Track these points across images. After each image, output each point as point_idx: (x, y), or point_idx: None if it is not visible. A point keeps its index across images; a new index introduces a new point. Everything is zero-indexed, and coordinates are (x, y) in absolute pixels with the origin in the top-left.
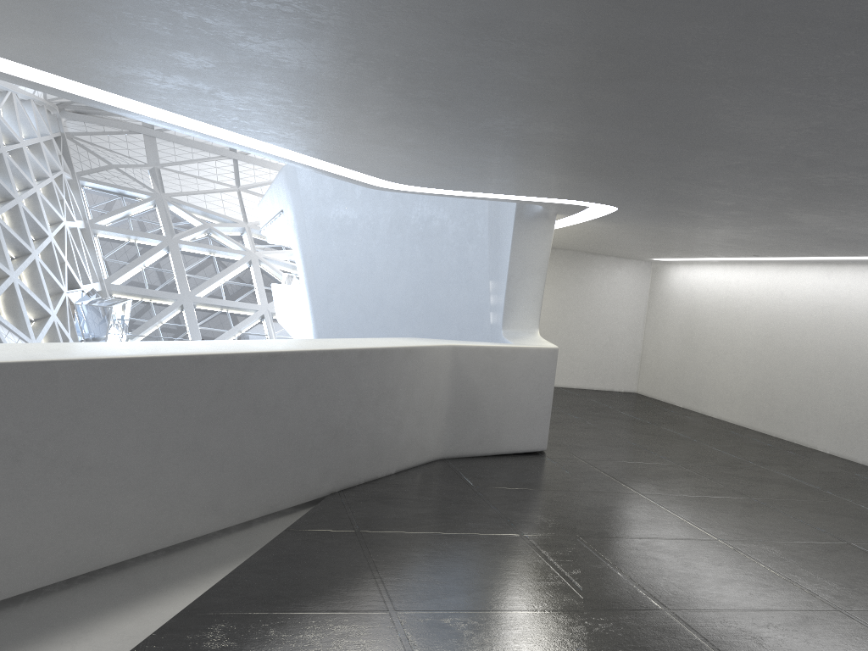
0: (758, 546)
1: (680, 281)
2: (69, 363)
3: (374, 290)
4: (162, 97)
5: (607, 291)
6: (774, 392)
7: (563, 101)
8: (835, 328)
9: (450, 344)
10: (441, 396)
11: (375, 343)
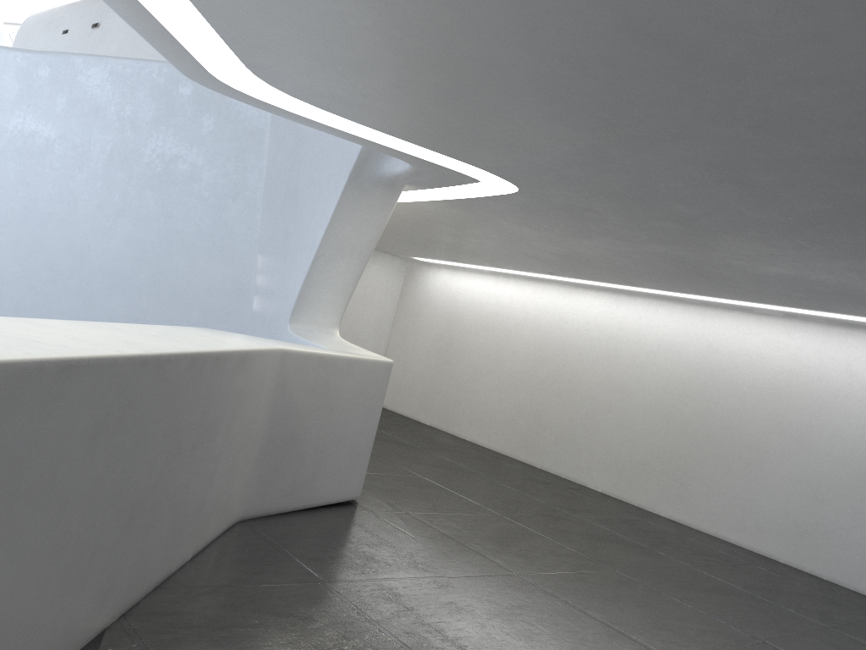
0: None
1: (440, 287)
2: None
3: (71, 241)
4: None
5: (358, 285)
6: (543, 420)
7: None
8: (620, 361)
9: (280, 348)
10: (257, 426)
11: (194, 341)
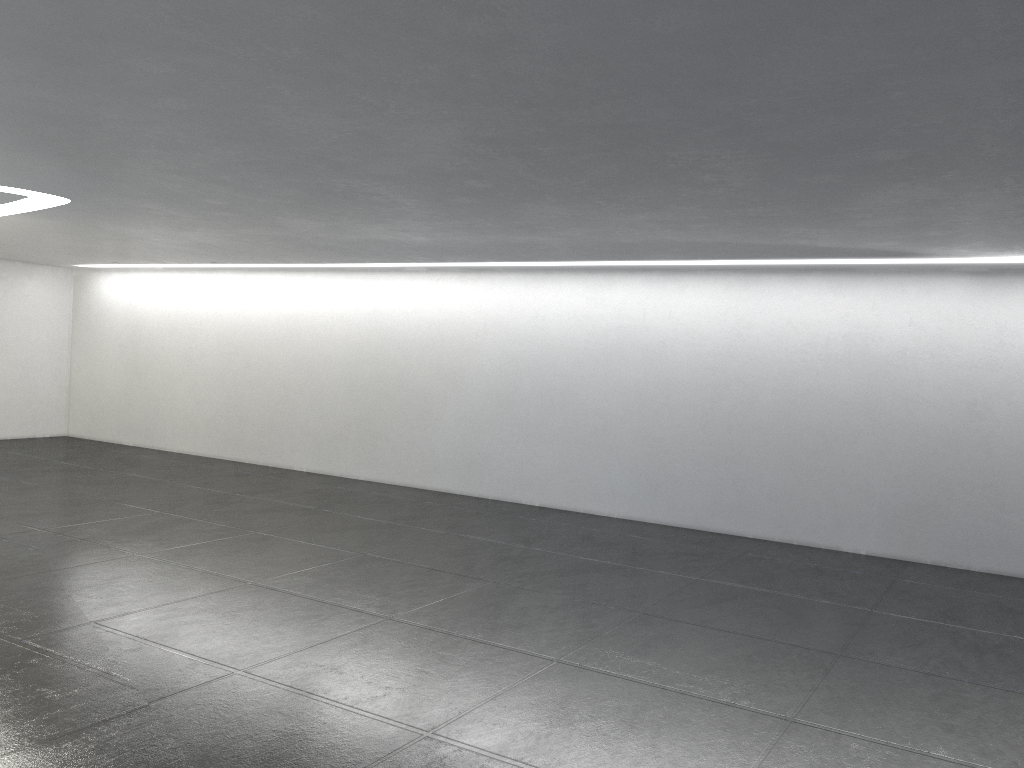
0: (291, 579)
1: (115, 293)
2: None
3: None
4: None
5: (15, 307)
6: (243, 414)
7: (88, 62)
8: (302, 339)
9: None
10: None
11: None
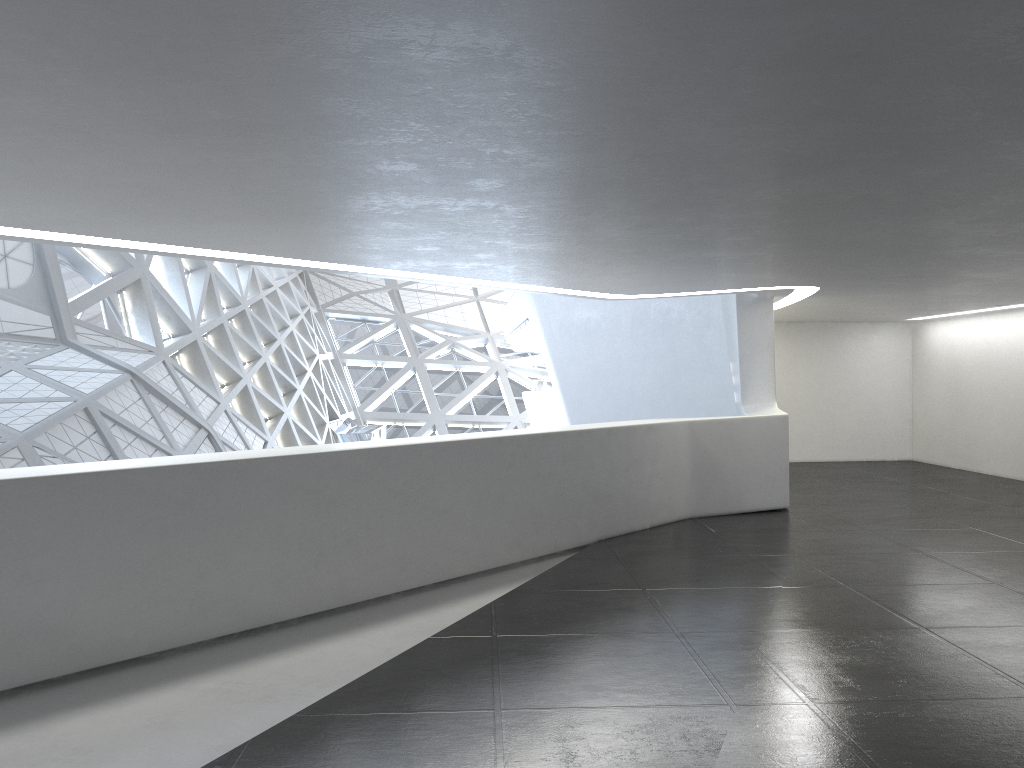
0: (955, 555)
1: (939, 339)
2: (426, 445)
3: (623, 384)
4: (459, 272)
5: (864, 358)
6: None
7: (715, 243)
8: None
9: (686, 420)
10: (683, 464)
11: (620, 423)
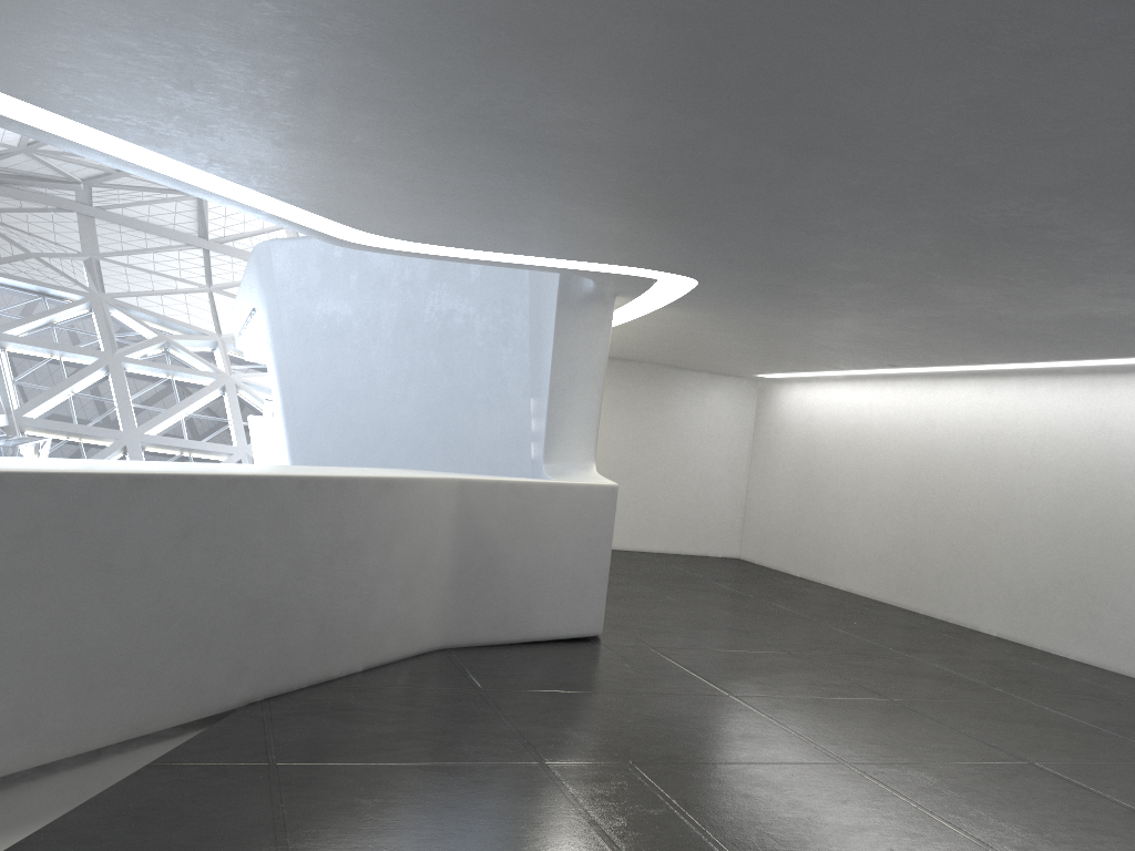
0: (902, 771)
1: (794, 405)
2: None
3: (373, 414)
4: None
5: (698, 419)
6: (921, 552)
7: (575, 42)
8: (999, 463)
9: (455, 477)
10: (440, 554)
11: (331, 471)
